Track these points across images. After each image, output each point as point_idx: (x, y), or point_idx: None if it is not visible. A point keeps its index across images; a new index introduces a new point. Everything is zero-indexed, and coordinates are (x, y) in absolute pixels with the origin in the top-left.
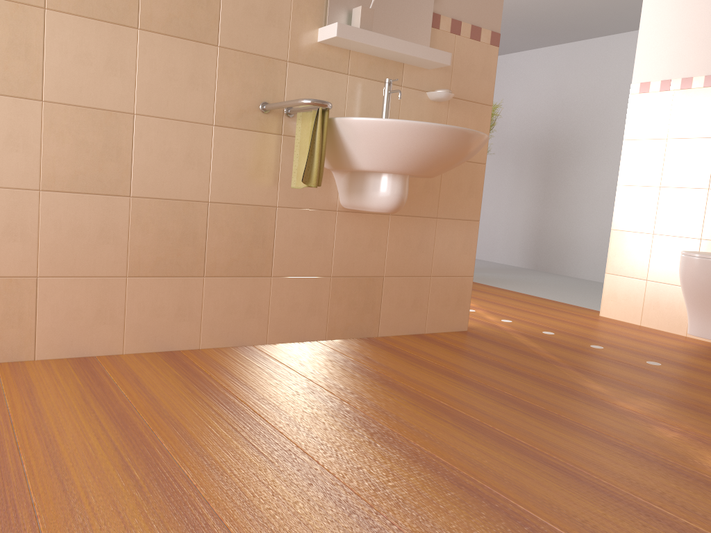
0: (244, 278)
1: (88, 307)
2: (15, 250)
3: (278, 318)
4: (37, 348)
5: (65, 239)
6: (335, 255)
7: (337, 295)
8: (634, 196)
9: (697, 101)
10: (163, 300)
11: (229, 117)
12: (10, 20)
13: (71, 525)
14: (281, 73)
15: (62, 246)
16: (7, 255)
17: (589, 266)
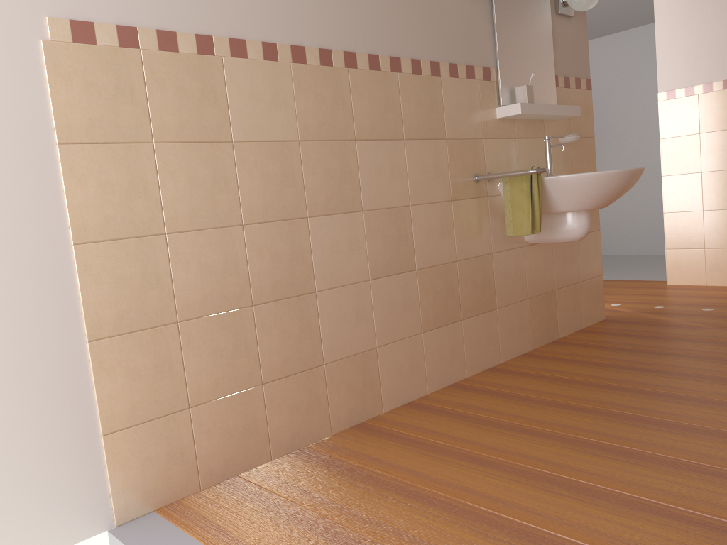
0: (482, 315)
1: (405, 363)
2: (363, 330)
3: (504, 341)
4: (383, 403)
5: (387, 313)
6: (527, 281)
7: (533, 313)
8: (679, 182)
9: (720, 101)
10: (443, 345)
11: (459, 192)
12: (339, 155)
13: (637, 487)
14: (481, 148)
15: (386, 319)
16: (359, 335)
17: (603, 244)
